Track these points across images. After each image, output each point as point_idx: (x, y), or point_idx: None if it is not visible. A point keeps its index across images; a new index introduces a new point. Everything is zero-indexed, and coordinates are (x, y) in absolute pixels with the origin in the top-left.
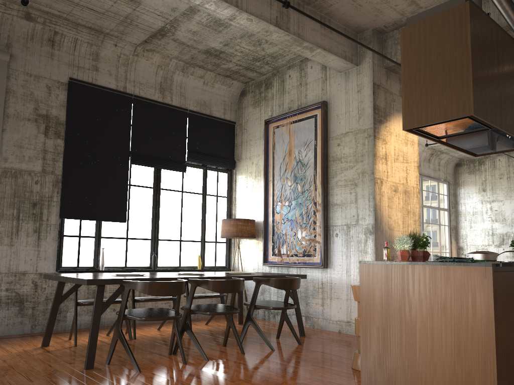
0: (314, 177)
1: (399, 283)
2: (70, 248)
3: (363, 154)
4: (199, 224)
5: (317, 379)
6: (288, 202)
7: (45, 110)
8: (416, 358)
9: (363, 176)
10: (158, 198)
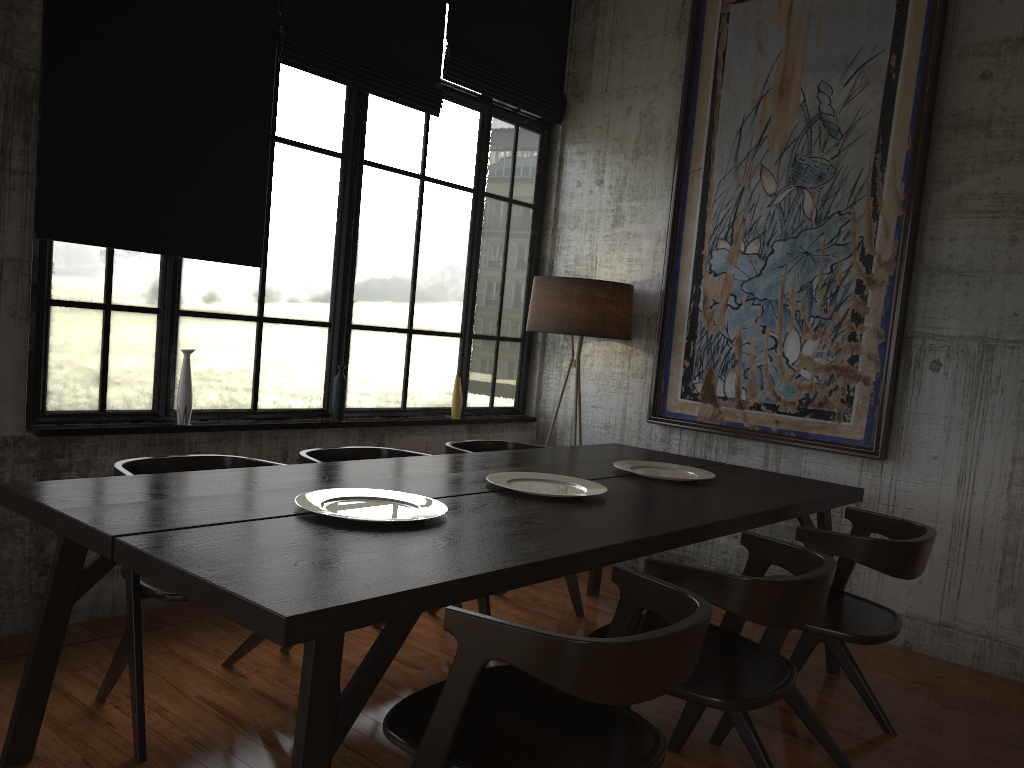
0: (873, 176)
1: None
2: (75, 349)
3: None
4: (460, 285)
5: None
6: (759, 246)
7: None
8: None
9: None
10: (356, 194)
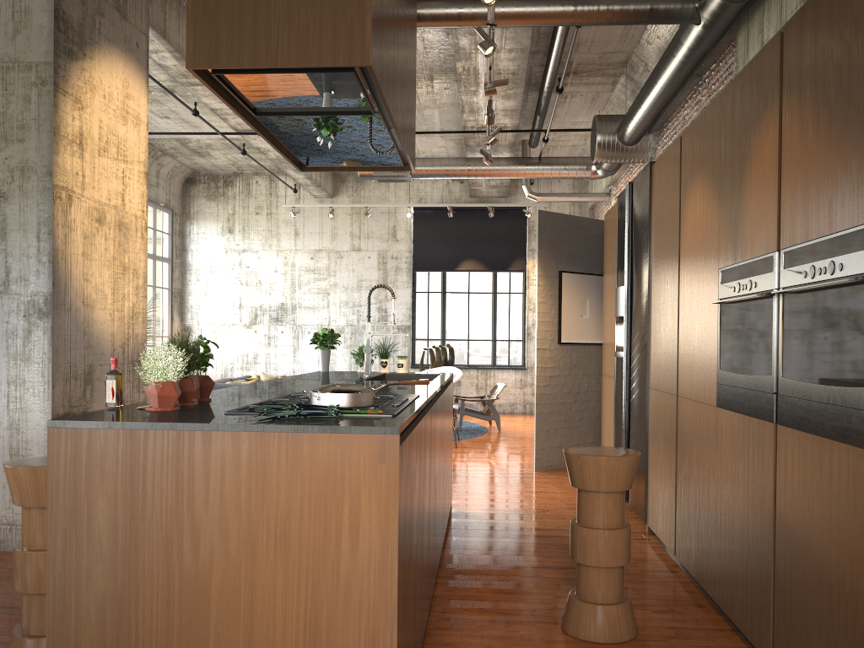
0: None
1: (167, 480)
2: None
3: (25, 124)
4: None
5: None
6: None
7: None
8: None
9: (25, 177)
10: None
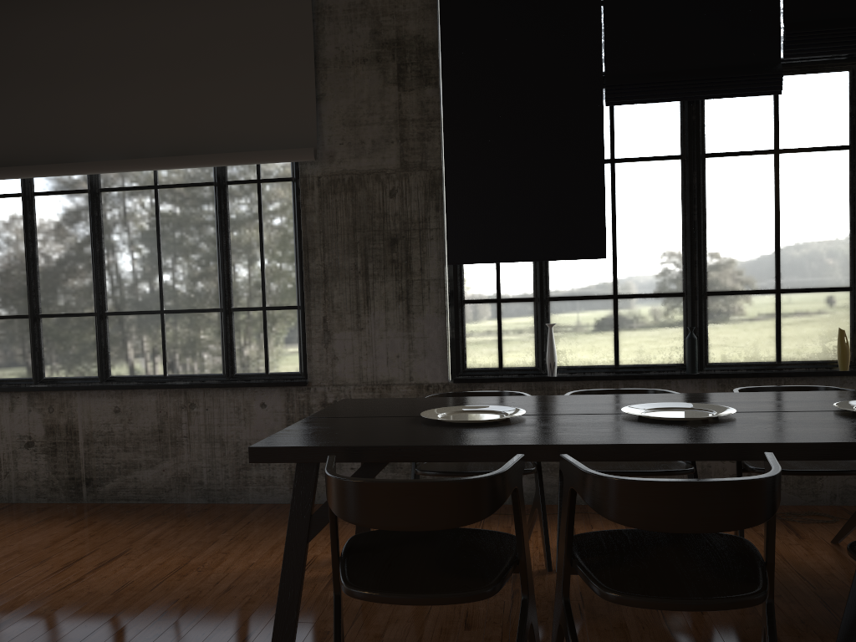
0: None
1: None
2: (480, 329)
3: None
4: (842, 240)
5: None
6: None
7: (393, 28)
8: None
9: None
10: (696, 183)
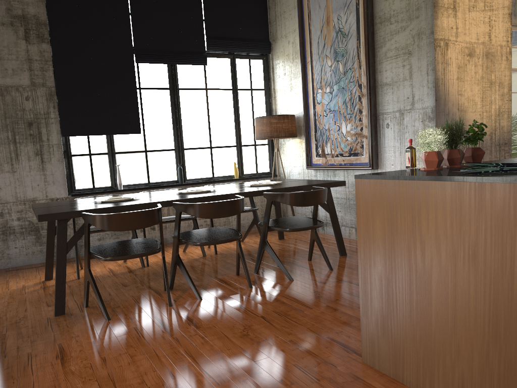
0: (357, 50)
1: (407, 211)
2: (82, 169)
3: (418, 7)
4: (232, 126)
5: (315, 334)
6: (329, 88)
7: (20, 9)
8: (431, 329)
9: (420, 39)
10: (177, 101)
